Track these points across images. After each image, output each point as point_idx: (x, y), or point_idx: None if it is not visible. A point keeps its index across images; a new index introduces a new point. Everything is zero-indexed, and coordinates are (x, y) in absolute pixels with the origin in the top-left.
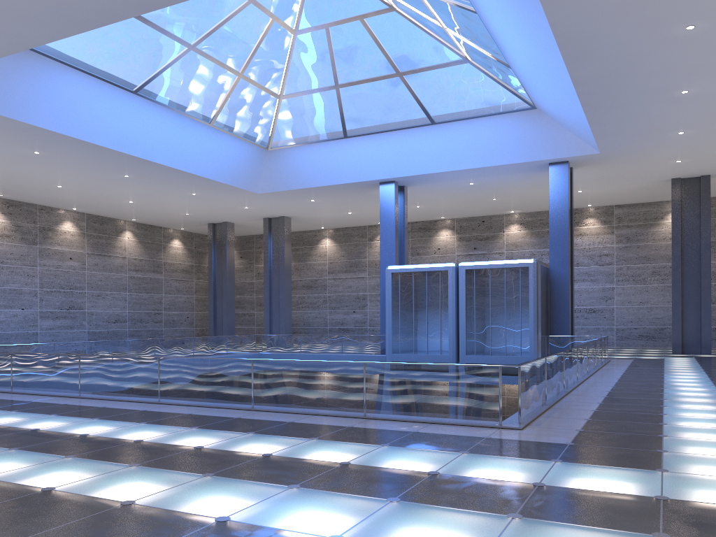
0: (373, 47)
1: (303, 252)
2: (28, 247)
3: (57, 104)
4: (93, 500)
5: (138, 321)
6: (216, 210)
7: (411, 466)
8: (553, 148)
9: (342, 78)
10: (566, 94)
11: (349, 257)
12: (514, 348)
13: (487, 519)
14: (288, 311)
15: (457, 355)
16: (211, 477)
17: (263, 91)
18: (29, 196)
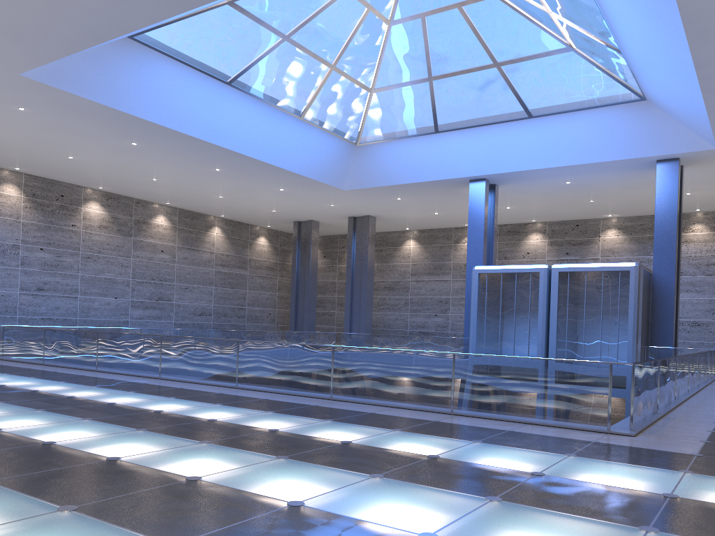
0: (470, 37)
1: (387, 253)
2: (123, 238)
3: (155, 94)
4: (157, 473)
5: (222, 315)
6: (302, 207)
7: (510, 464)
8: (662, 143)
9: (436, 70)
10: (684, 80)
11: (433, 259)
12: (610, 358)
13: (614, 530)
14: (369, 311)
15: None
16: (285, 459)
17: (354, 84)
18: (126, 189)
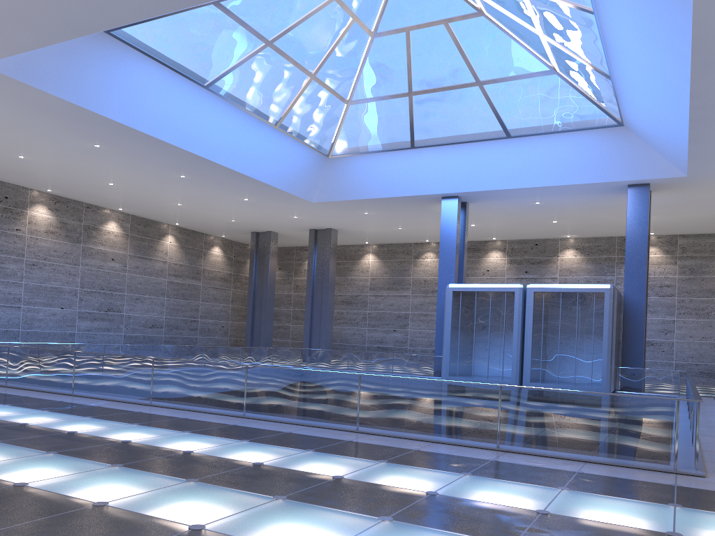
0: (455, 54)
1: (345, 266)
2: (72, 245)
3: (128, 94)
4: None
5: (174, 327)
6: (264, 218)
7: (631, 521)
8: (636, 169)
9: (417, 85)
10: (673, 108)
11: (393, 274)
12: (584, 378)
13: None
14: (329, 326)
15: (520, 382)
16: (392, 522)
17: (332, 95)
18: (77, 192)
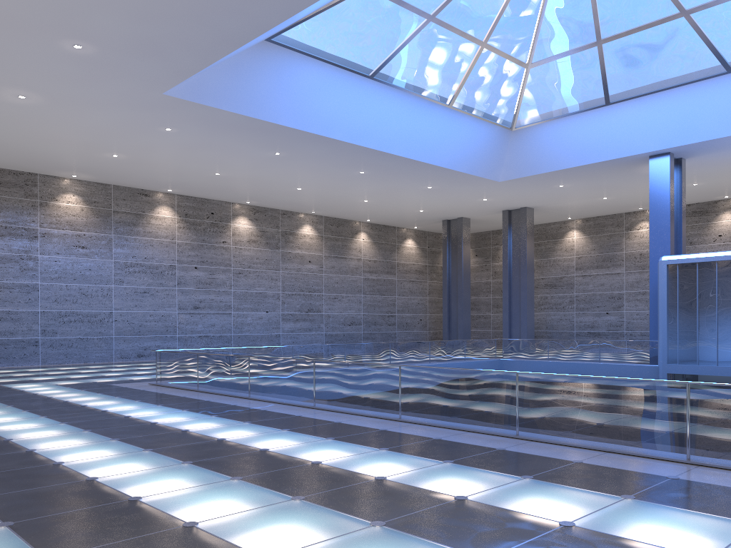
0: None
1: (546, 246)
2: (271, 251)
3: (295, 98)
4: None
5: (372, 323)
6: (451, 204)
7: None
8: None
9: (606, 31)
10: None
11: (602, 251)
12: None
13: None
14: (530, 313)
15: None
16: None
17: (508, 61)
18: (272, 201)
